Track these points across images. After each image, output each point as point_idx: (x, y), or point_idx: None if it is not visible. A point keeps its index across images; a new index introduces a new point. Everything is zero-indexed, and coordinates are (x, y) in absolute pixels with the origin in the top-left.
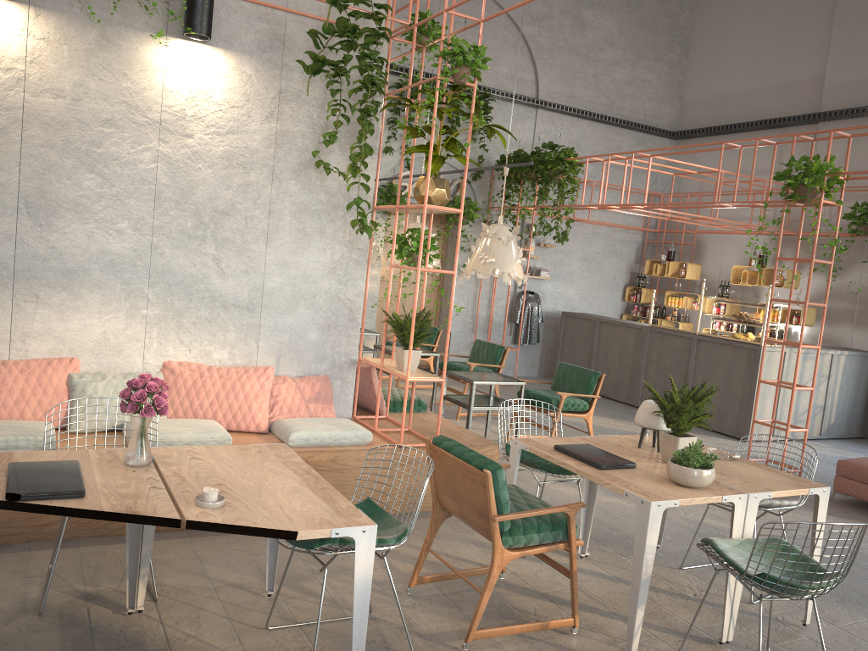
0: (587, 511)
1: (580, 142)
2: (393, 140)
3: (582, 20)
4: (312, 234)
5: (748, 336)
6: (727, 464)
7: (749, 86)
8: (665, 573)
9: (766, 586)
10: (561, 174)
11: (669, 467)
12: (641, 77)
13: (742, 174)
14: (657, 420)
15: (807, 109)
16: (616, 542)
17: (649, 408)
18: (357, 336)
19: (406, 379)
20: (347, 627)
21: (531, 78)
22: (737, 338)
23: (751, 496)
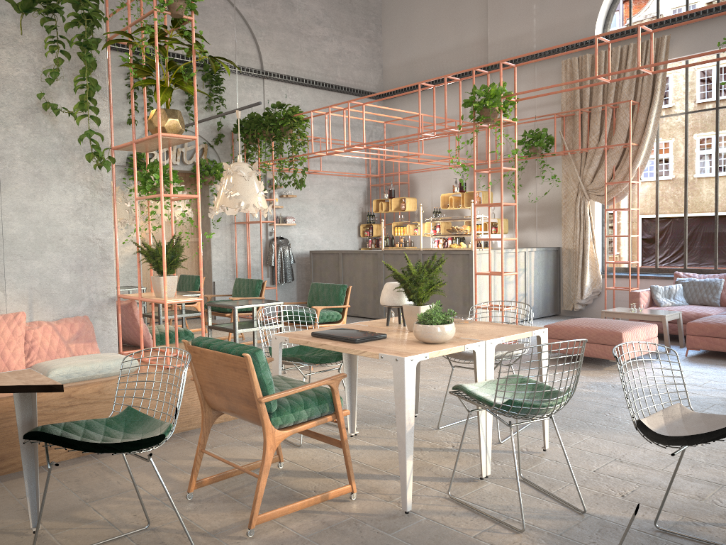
0: (350, 393)
1: (304, 106)
2: (136, 112)
3: (292, 2)
4: (50, 177)
5: (461, 245)
6: (463, 325)
7: (433, 51)
8: (426, 435)
9: (514, 411)
10: (291, 129)
11: (415, 329)
12: (347, 49)
13: (438, 121)
14: (399, 297)
15: (478, 64)
16: (381, 419)
17: (391, 288)
18: (112, 274)
19: (164, 302)
20: (124, 544)
21: (254, 53)
22: (453, 247)
23: (488, 342)
